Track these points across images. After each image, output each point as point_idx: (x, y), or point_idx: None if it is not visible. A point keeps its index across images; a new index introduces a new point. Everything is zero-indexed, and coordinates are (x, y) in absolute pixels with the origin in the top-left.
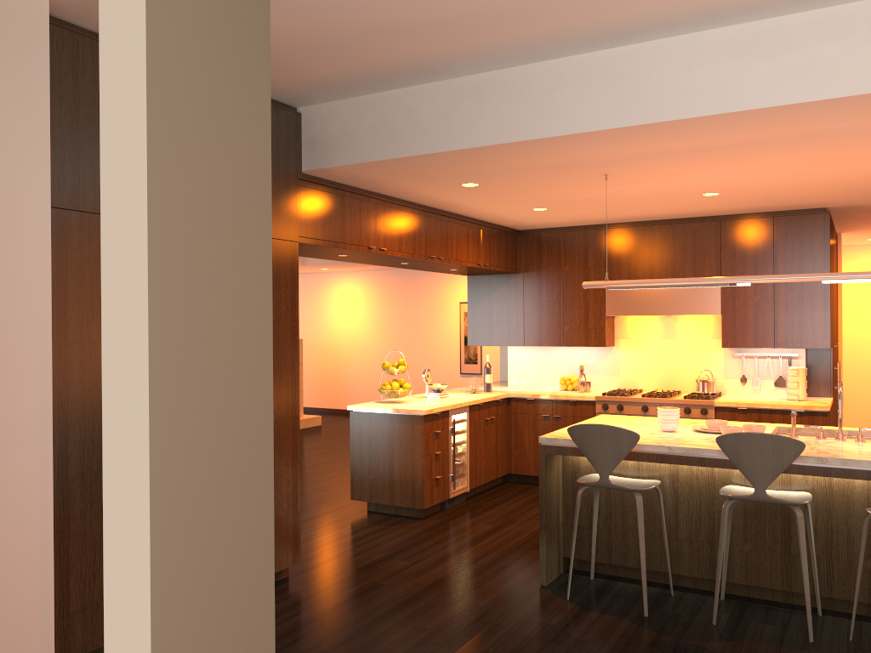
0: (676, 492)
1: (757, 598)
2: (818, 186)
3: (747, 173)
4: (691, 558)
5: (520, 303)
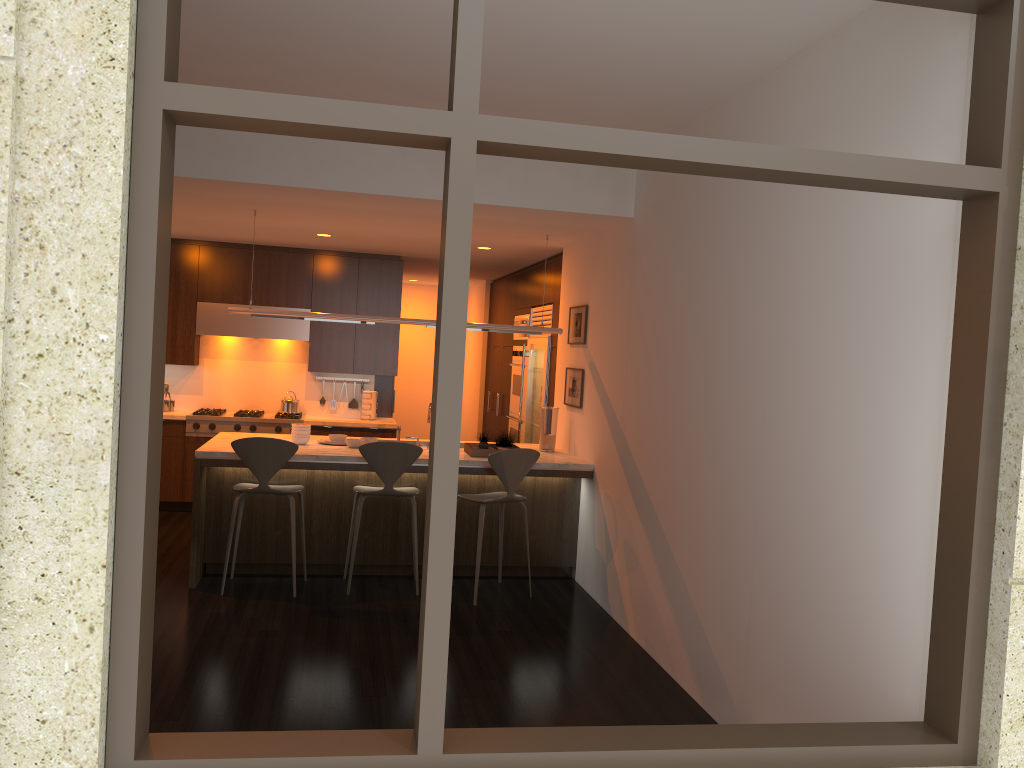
0: (312, 495)
1: (369, 574)
2: (409, 243)
3: (368, 227)
4: (322, 548)
5: None
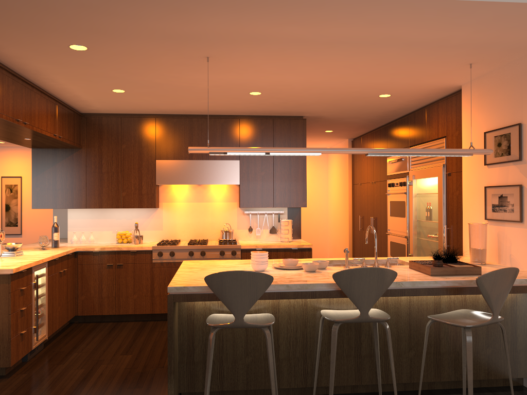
0: (278, 321)
1: (333, 393)
2: (323, 96)
3: (301, 74)
4: (290, 373)
5: (83, 173)
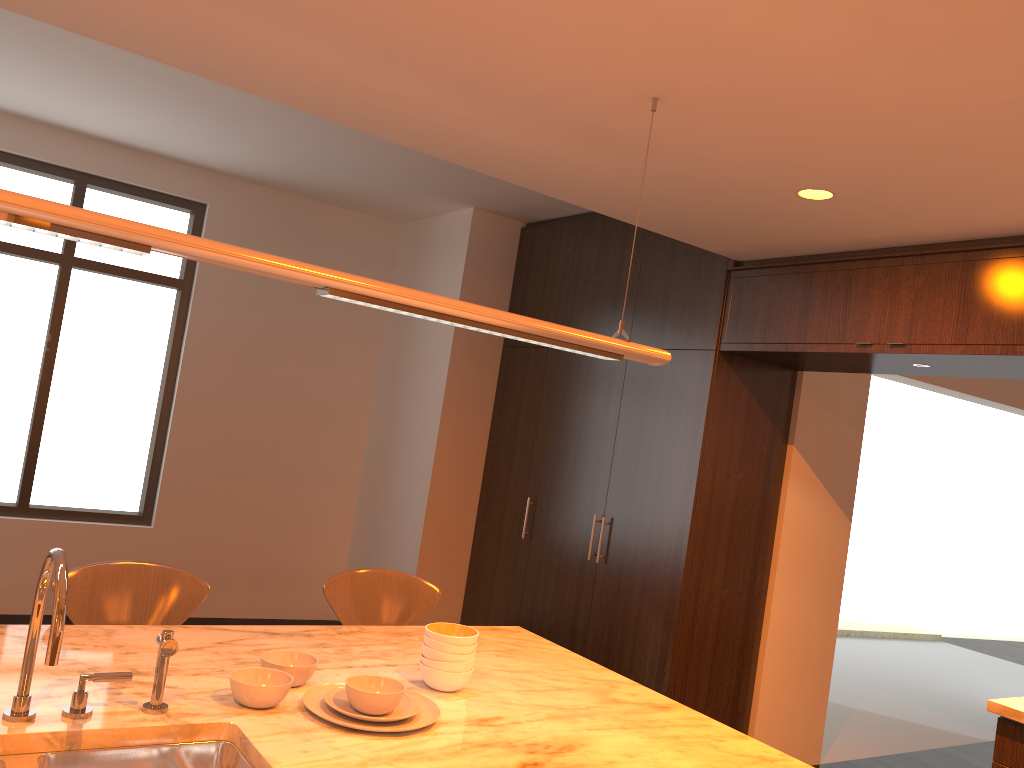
0: None
1: None
2: None
3: None
4: None
5: None
